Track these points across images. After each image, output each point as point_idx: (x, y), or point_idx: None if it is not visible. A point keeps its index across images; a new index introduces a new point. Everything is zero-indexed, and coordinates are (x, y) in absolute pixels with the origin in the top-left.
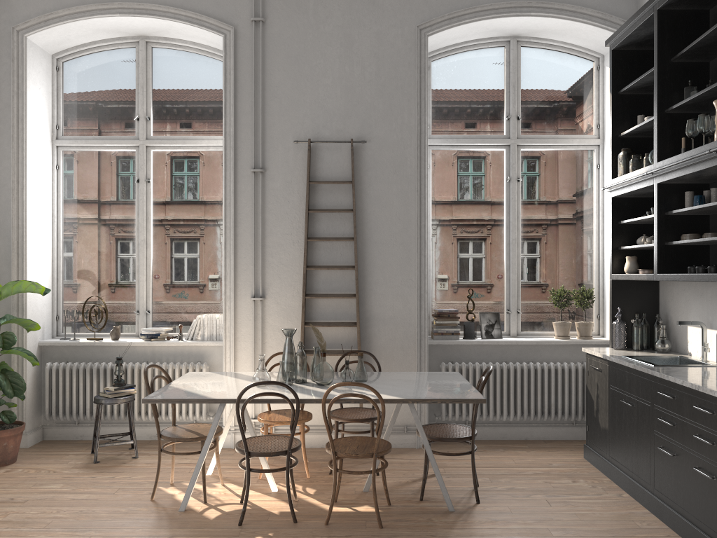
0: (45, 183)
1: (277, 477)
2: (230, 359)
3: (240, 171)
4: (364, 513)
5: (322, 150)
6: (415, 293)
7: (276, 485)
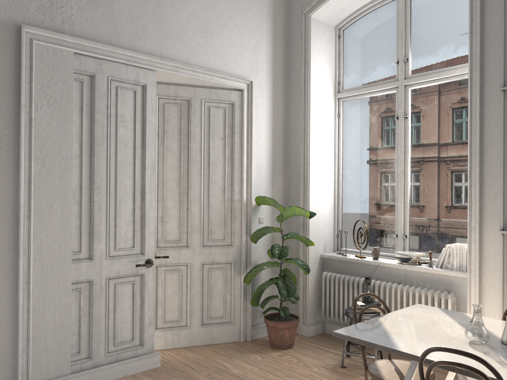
0: (328, 128)
1: None
2: (475, 294)
3: (487, 93)
4: None
5: None
6: None
7: None
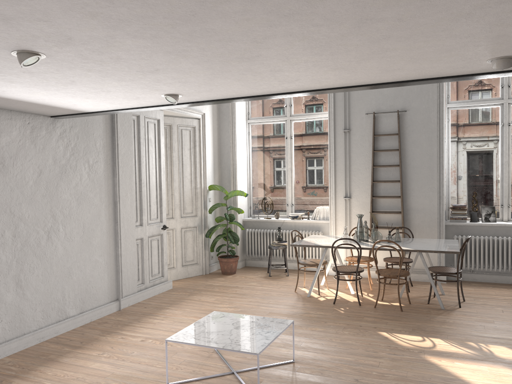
0: (243, 142)
1: (355, 288)
2: (333, 229)
3: (337, 132)
4: (395, 305)
5: (381, 117)
6: (436, 195)
7: (354, 291)
